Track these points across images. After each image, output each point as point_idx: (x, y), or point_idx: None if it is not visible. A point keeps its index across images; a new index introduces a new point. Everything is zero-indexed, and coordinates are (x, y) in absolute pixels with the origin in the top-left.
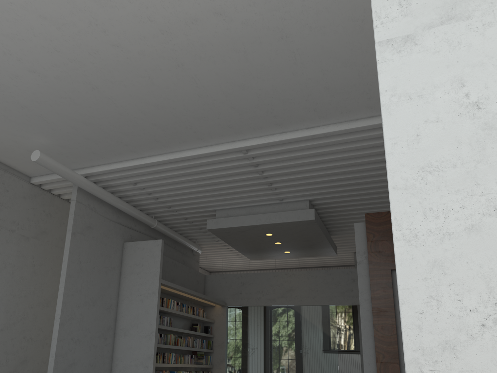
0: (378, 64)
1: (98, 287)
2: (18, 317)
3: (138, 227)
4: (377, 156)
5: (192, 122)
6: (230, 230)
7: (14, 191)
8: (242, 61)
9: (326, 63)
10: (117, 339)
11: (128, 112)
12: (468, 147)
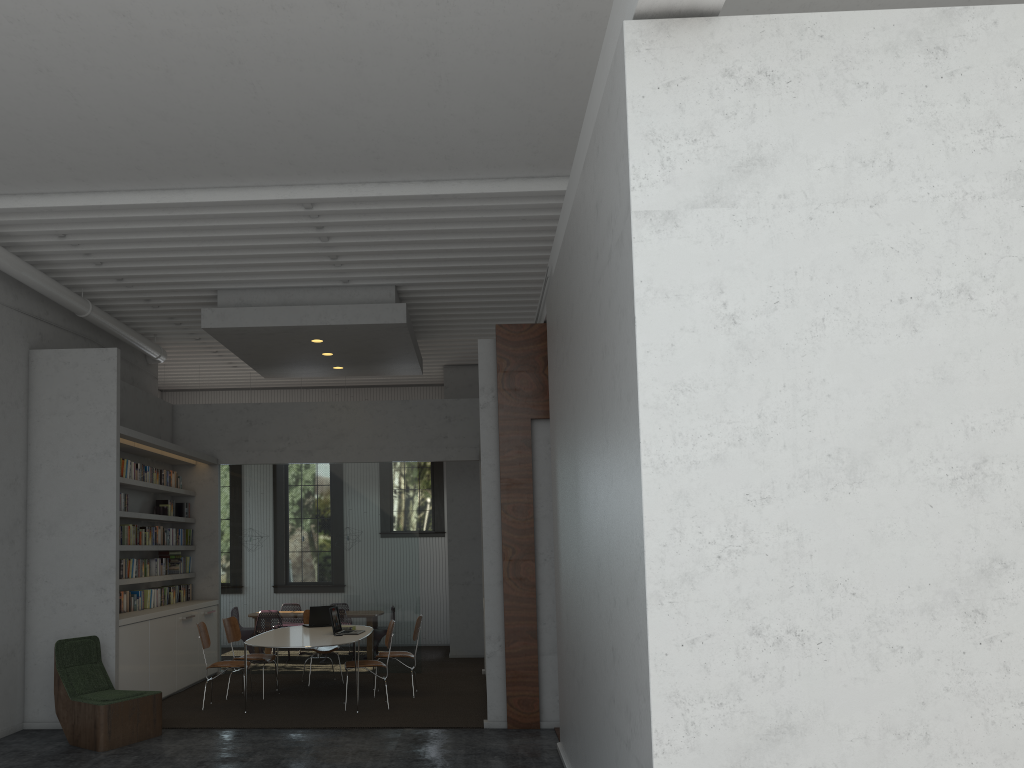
0: (634, 243)
1: None
2: None
3: (51, 316)
4: (524, 231)
5: (223, 148)
6: (248, 331)
7: None
8: (350, 75)
9: (486, 99)
10: (34, 542)
11: (99, 117)
12: (720, 367)
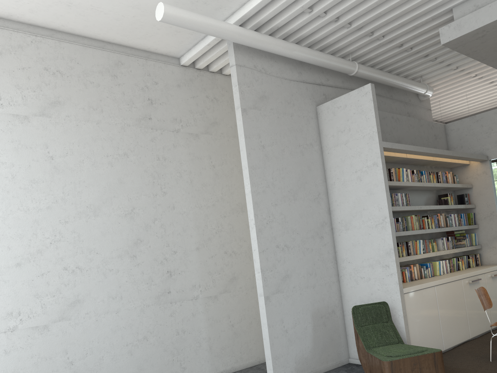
0: None
1: (296, 174)
2: (212, 231)
3: (331, 81)
4: None
5: None
6: (487, 31)
7: (164, 81)
8: None
9: None
10: (337, 236)
11: None
12: None
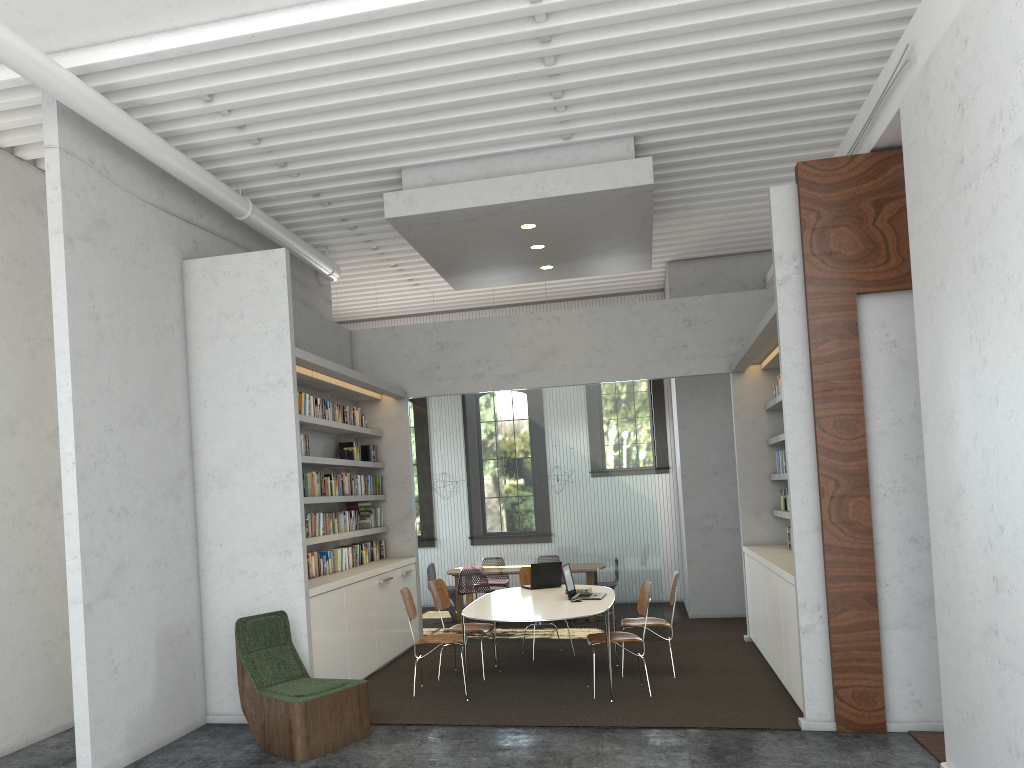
0: None
1: (146, 378)
2: None
3: (206, 220)
4: (849, 10)
5: None
6: (442, 219)
7: None
8: None
9: None
10: (203, 497)
11: None
12: None
